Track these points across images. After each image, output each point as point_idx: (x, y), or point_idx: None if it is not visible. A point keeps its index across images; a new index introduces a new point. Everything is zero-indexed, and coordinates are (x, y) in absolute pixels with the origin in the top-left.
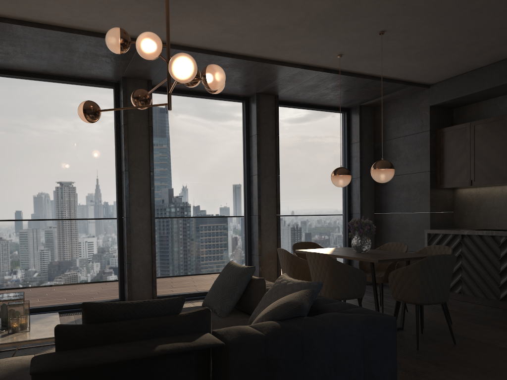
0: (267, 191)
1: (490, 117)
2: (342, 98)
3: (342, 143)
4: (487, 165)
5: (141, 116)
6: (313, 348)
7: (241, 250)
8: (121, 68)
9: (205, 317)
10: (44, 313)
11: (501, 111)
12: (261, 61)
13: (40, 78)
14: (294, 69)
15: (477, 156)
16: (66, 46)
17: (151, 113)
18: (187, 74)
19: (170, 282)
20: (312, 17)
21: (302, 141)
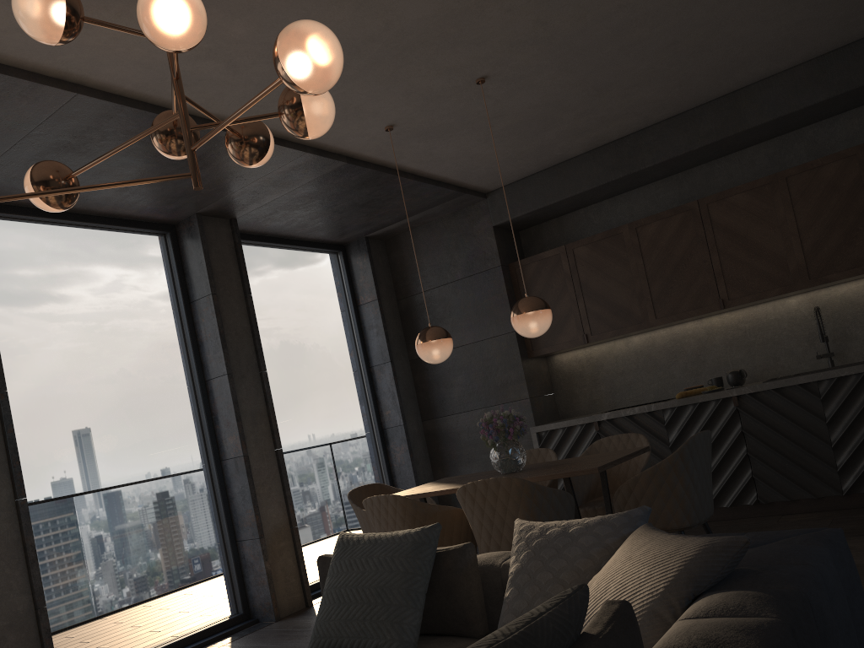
0: (249, 405)
1: (584, 236)
2: (347, 221)
3: (345, 306)
4: (607, 307)
5: None
6: (827, 621)
7: (214, 537)
8: None
9: (636, 625)
10: None
11: (599, 226)
12: None
13: None
14: (300, 155)
15: (588, 295)
16: None
17: None
18: (333, 69)
19: None
20: (391, 35)
21: (282, 305)
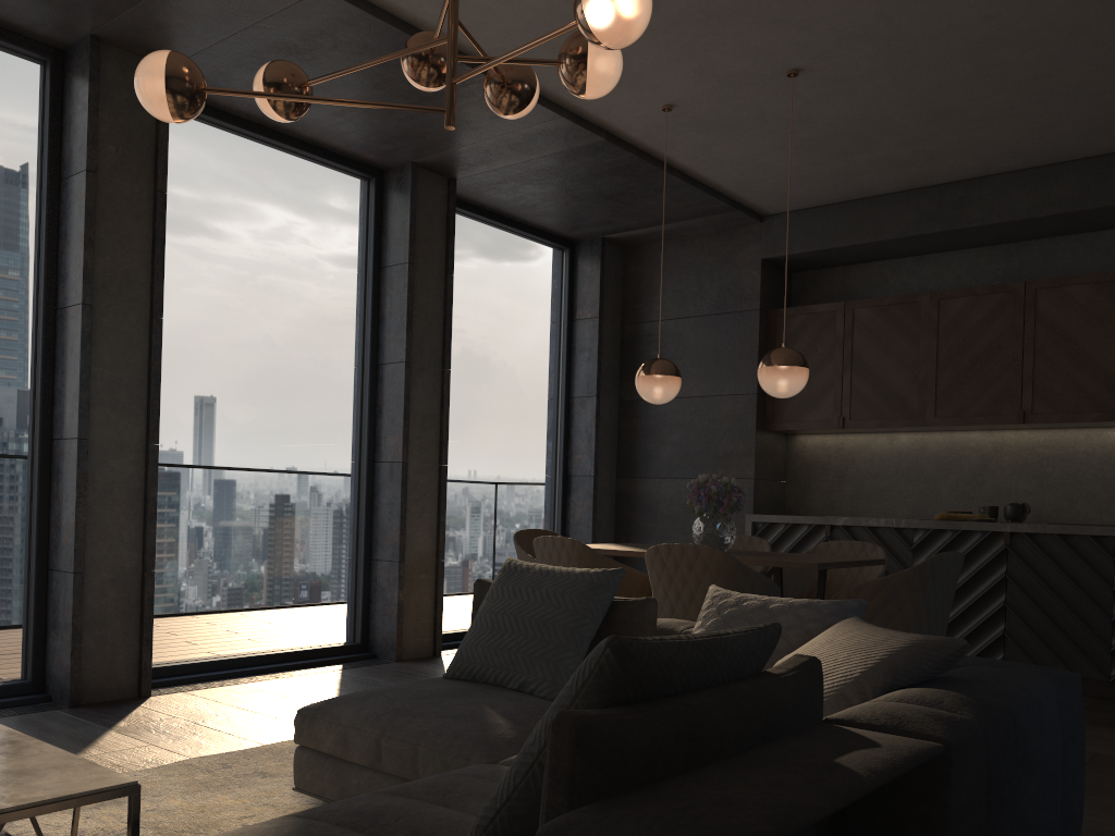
0: (422, 405)
1: (872, 297)
2: (585, 213)
3: (557, 317)
4: (878, 389)
5: (137, 159)
6: (1029, 748)
7: (348, 548)
8: (111, 4)
9: (821, 682)
10: None
11: (893, 288)
12: None
13: None
14: (552, 118)
15: (858, 370)
16: None
17: (165, 155)
18: (638, 24)
19: (173, 630)
20: None
21: (484, 298)
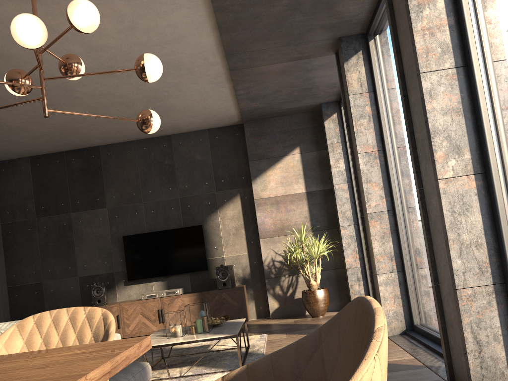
0: None
1: None
2: None
3: None
4: None
5: None
6: None
7: None
8: None
9: None
10: (423, 343)
11: None
12: None
13: (379, 5)
14: None
15: None
16: (257, 2)
17: None
18: None
19: None
20: None
21: None
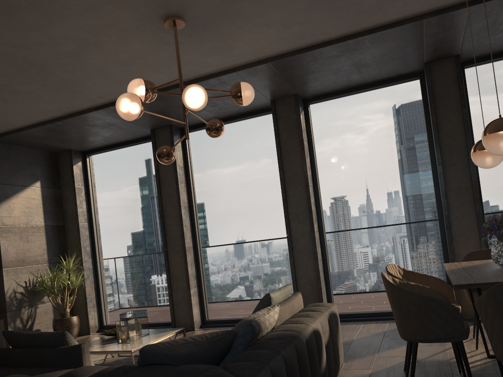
0: (456, 183)
1: None
2: None
3: None
4: None
5: (292, 132)
6: None
7: (435, 261)
8: (256, 94)
9: (73, 353)
10: (234, 324)
11: None
12: (367, 33)
13: None
14: (422, 22)
15: None
16: None
17: (300, 126)
18: (125, 112)
19: (348, 300)
20: None
21: None
